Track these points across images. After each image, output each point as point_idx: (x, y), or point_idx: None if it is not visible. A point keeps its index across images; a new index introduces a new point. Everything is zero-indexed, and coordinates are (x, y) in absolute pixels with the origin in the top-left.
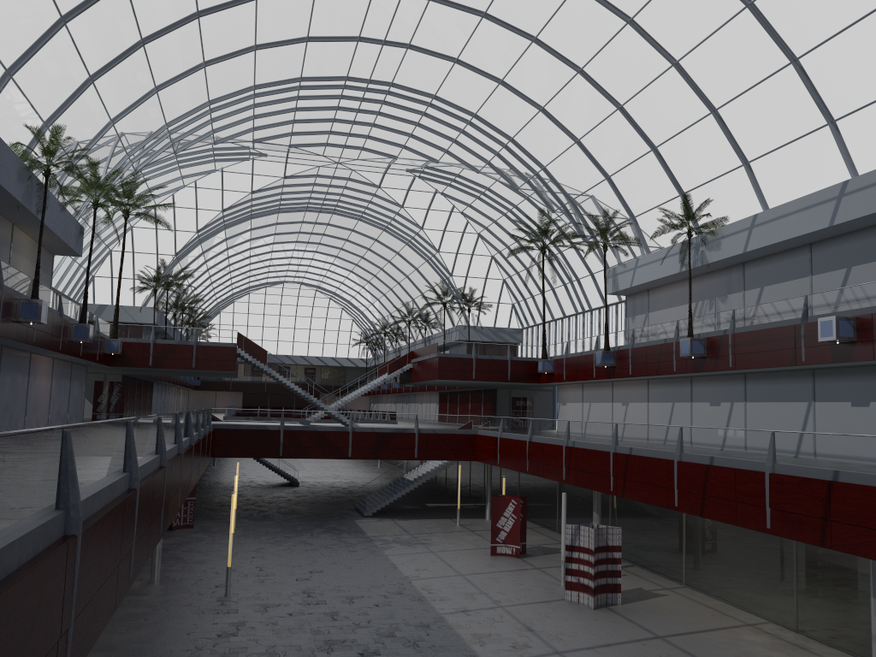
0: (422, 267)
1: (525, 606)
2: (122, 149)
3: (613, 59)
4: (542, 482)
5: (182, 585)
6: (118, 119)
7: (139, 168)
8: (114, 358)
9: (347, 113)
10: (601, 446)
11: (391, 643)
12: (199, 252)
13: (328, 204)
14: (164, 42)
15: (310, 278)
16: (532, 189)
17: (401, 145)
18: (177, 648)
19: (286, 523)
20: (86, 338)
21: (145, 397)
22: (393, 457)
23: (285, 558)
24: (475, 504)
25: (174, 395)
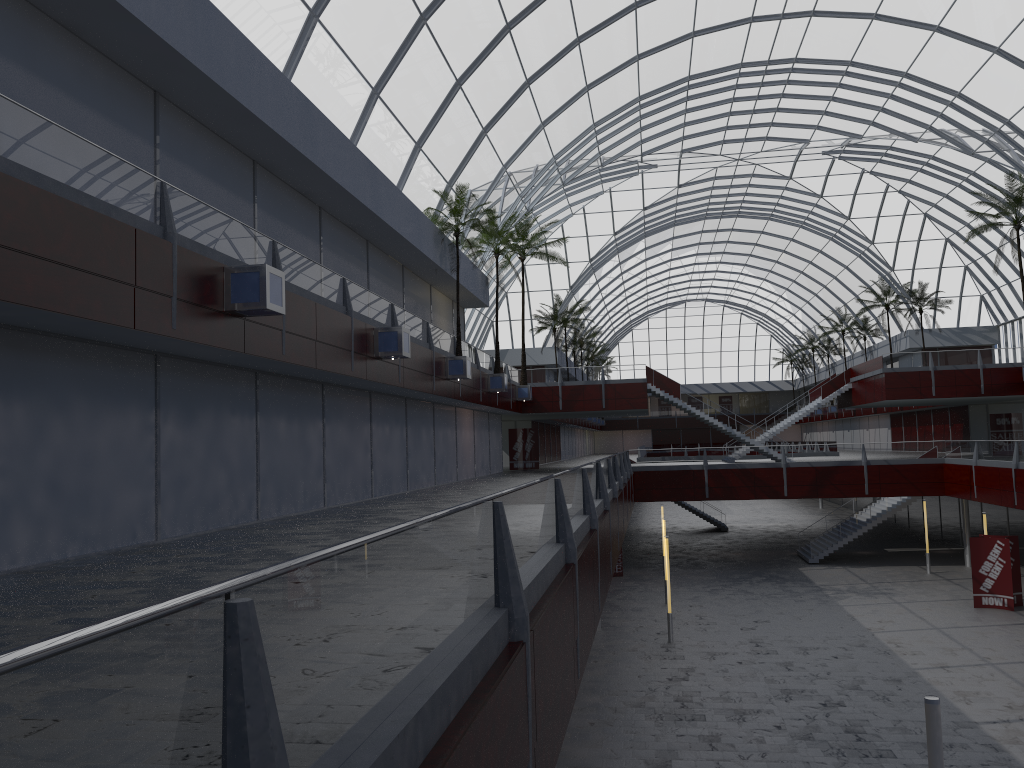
0: (852, 264)
1: (1023, 665)
2: (514, 191)
3: None
4: None
5: (623, 631)
6: (509, 163)
7: (530, 207)
8: (525, 405)
9: (745, 103)
10: None
11: (856, 696)
12: (593, 282)
13: (731, 207)
14: (547, 77)
15: (716, 293)
16: (993, 150)
17: (813, 125)
18: (631, 688)
19: (720, 572)
20: (502, 387)
21: (554, 442)
22: (837, 494)
23: (724, 607)
24: (949, 548)
25: (579, 438)
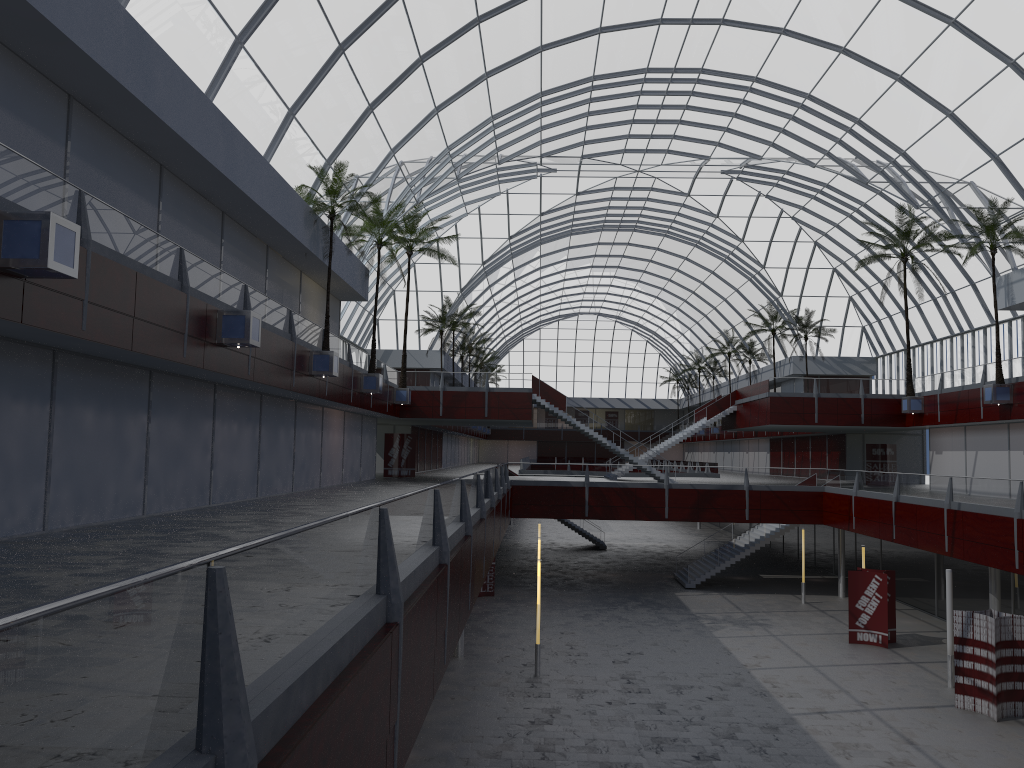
0: (743, 287)
1: (901, 712)
2: (403, 180)
3: (1001, 1)
4: (913, 552)
5: (487, 661)
6: (398, 148)
7: (420, 199)
8: (403, 409)
9: (648, 111)
10: (1000, 510)
11: (732, 747)
12: (485, 286)
13: (628, 221)
14: (443, 56)
15: (609, 307)
16: (887, 181)
17: (714, 142)
18: (488, 733)
19: (595, 594)
20: (376, 389)
21: (435, 449)
22: (718, 519)
23: (597, 635)
24: (822, 576)
25: (463, 446)
